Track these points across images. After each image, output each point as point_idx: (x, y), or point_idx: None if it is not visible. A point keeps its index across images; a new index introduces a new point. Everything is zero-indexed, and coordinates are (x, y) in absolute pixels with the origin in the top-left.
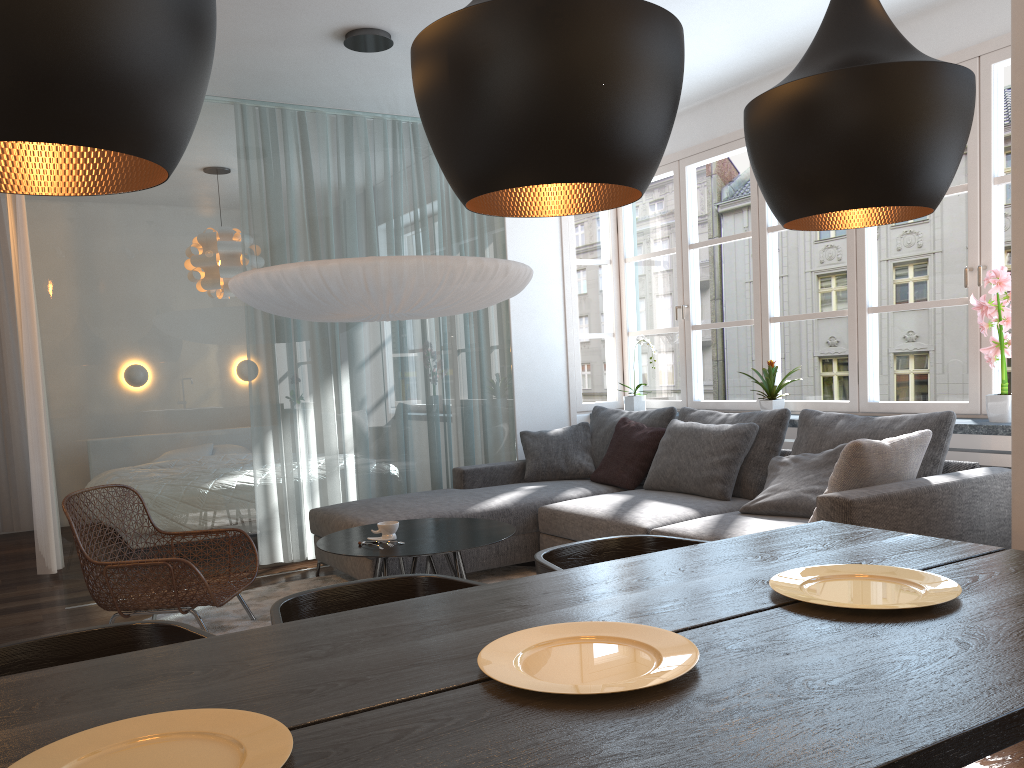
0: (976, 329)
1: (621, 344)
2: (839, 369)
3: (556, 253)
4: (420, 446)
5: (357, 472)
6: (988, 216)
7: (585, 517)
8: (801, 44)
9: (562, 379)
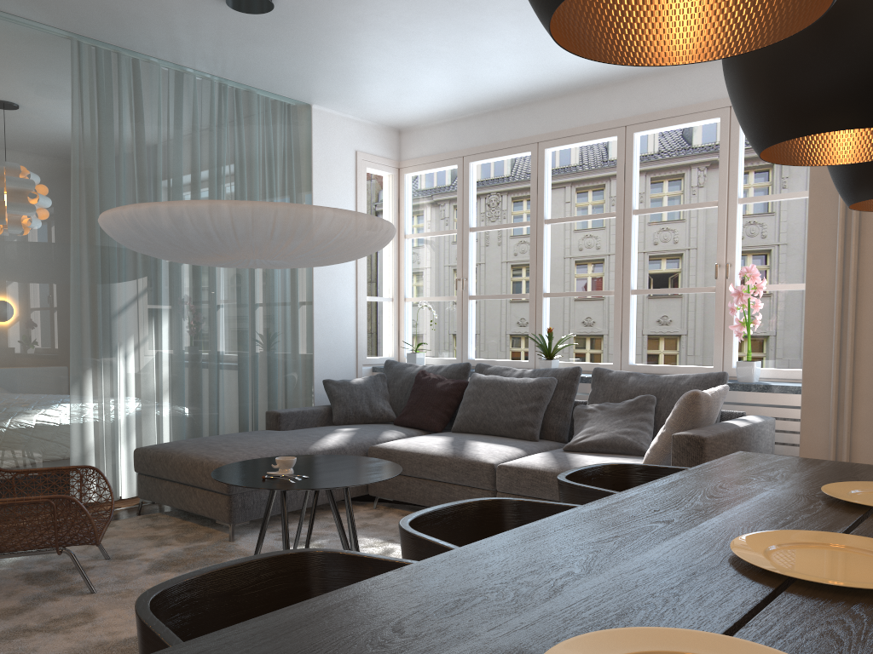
0: (721, 311)
1: (398, 308)
2: None
3: None
4: (232, 390)
5: (174, 413)
6: (734, 226)
7: (423, 455)
8: (589, 76)
9: (352, 335)
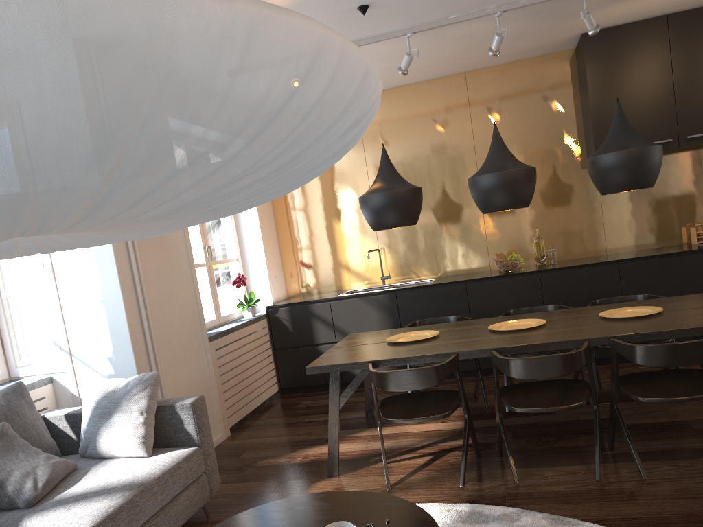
0: None
1: None
2: None
3: None
4: None
5: None
6: None
7: None
8: None
9: None
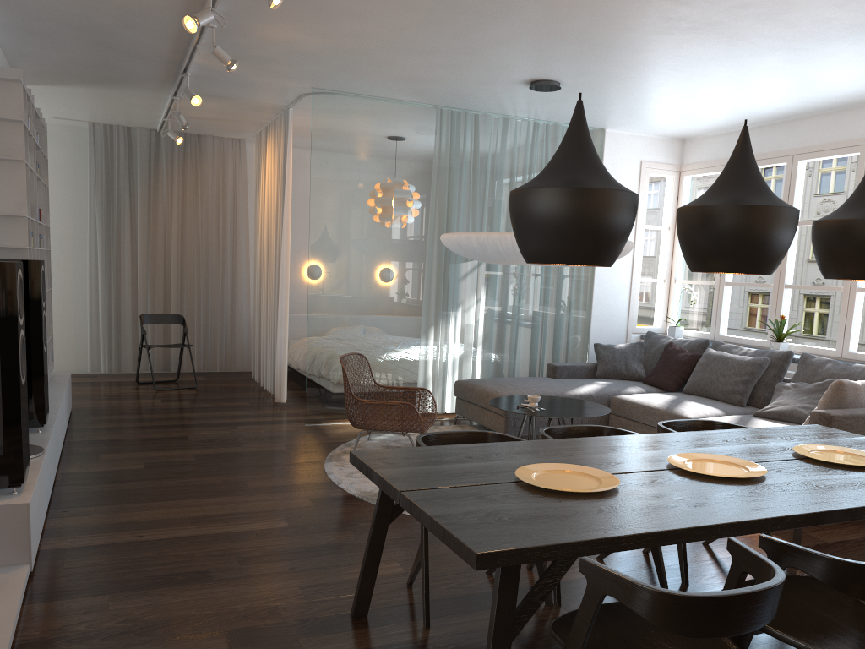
0: None
1: (669, 288)
2: (820, 305)
3: None
4: (525, 346)
5: (484, 359)
6: None
7: (646, 407)
8: (835, 102)
9: (625, 309)
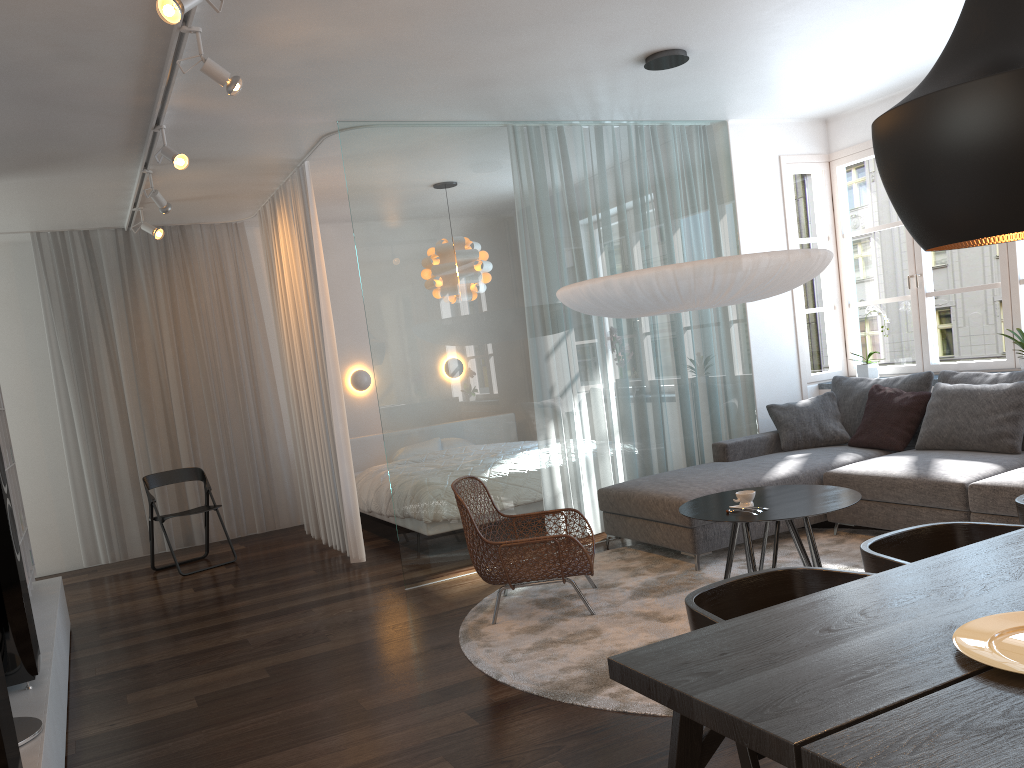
0: None
1: (842, 316)
2: None
3: (781, 235)
4: (676, 425)
5: (626, 453)
6: None
7: (884, 478)
8: None
9: (792, 353)
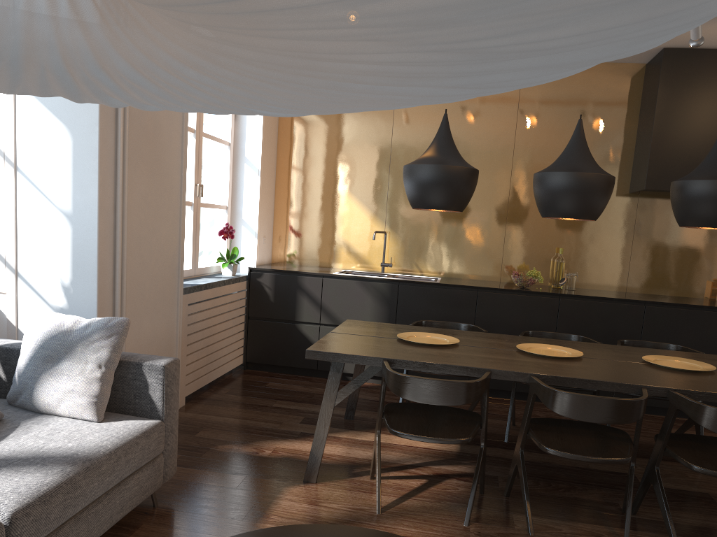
0: None
1: None
2: None
3: None
4: None
5: None
6: None
7: None
8: None
9: None
